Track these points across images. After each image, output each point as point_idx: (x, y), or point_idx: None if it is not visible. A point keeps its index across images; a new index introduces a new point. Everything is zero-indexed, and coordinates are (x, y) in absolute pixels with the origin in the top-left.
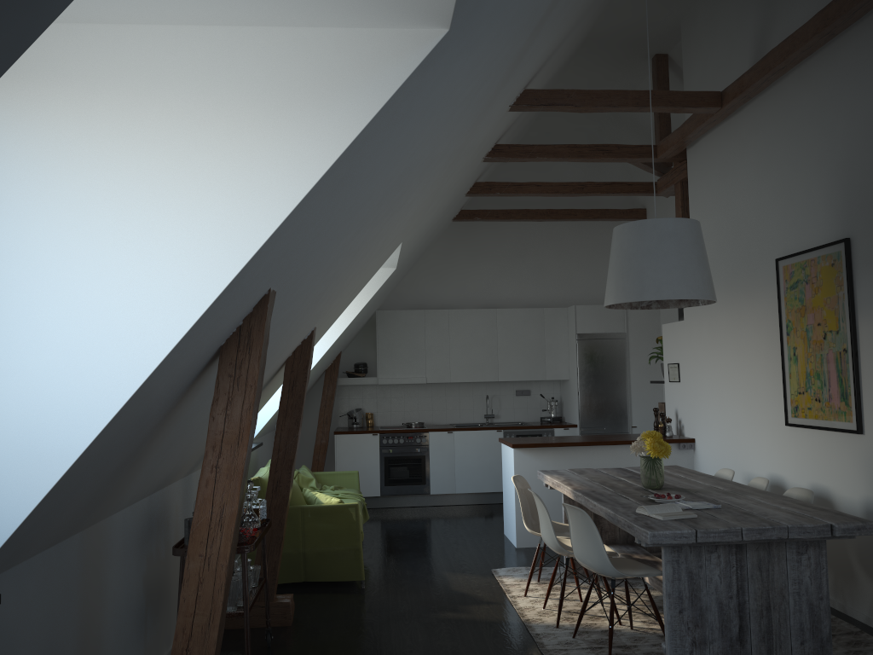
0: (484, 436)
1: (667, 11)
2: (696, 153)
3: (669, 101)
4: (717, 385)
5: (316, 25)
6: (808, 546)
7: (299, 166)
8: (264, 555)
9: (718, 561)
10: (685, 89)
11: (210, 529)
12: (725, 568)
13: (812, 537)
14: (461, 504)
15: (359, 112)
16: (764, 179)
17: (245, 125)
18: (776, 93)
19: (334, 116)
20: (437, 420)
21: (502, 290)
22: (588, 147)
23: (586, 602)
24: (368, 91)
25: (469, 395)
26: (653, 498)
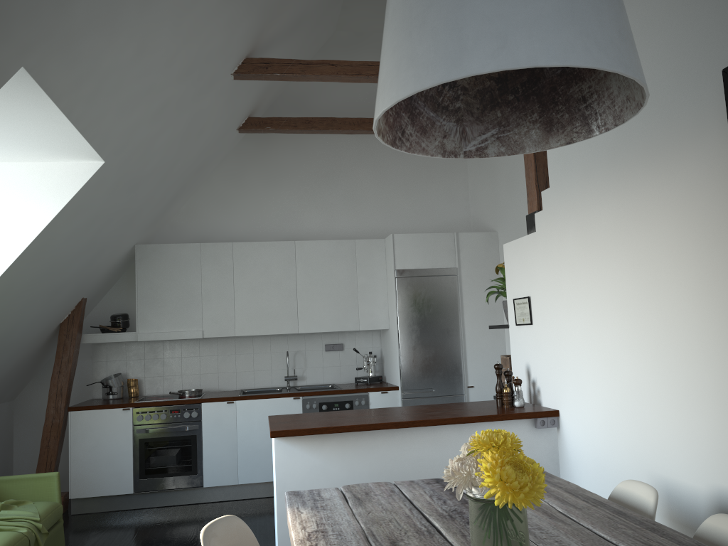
0: (277, 405)
1: None
2: None
3: None
4: (596, 326)
5: None
6: None
7: None
8: None
9: None
10: None
11: None
12: None
13: None
14: (247, 498)
15: None
16: None
17: None
18: None
19: None
20: (225, 386)
21: (307, 221)
22: None
23: None
24: None
25: (266, 352)
26: None
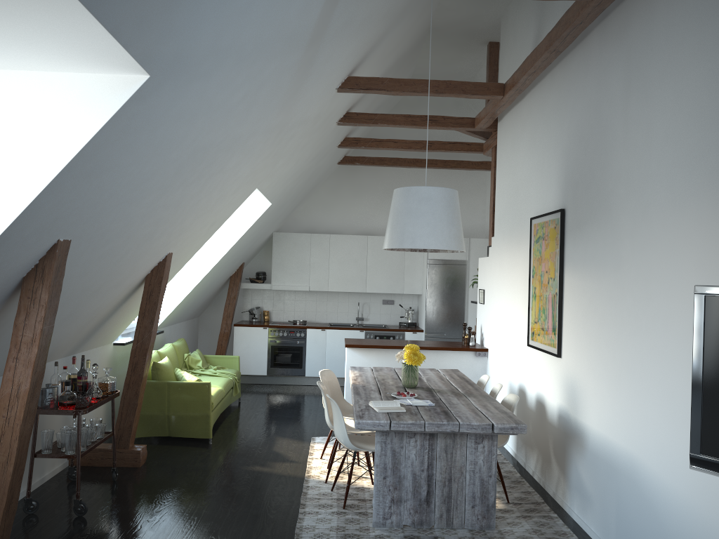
0: (350, 334)
1: (488, 11)
2: (502, 126)
3: (462, 89)
4: (500, 310)
5: (57, 71)
6: (484, 438)
7: (42, 167)
8: (113, 416)
9: (415, 444)
10: (499, 74)
11: (10, 399)
12: (420, 449)
13: (477, 432)
14: None
15: (85, 131)
16: (531, 154)
17: (7, 138)
18: (540, 88)
19: (68, 133)
20: (319, 320)
21: (377, 220)
22: (420, 117)
23: (341, 466)
24: (92, 117)
25: (345, 301)
26: (393, 395)
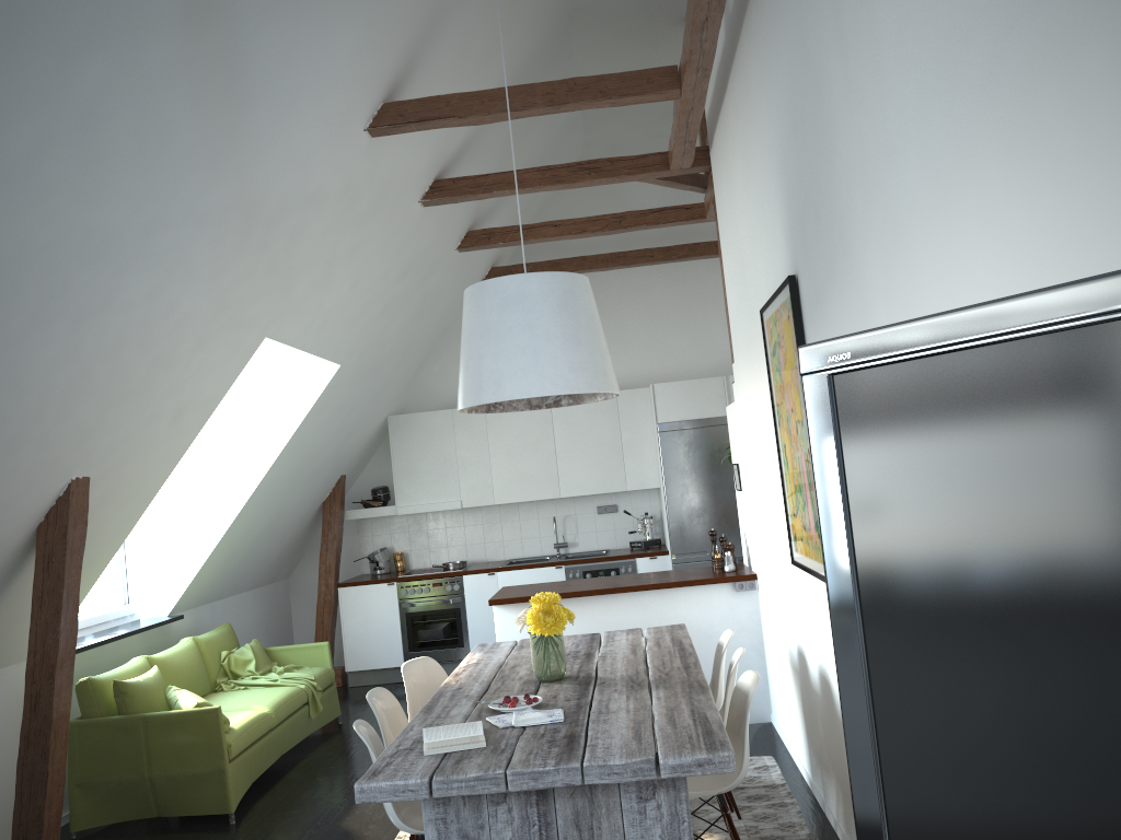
0: (539, 576)
1: None
2: (714, 156)
3: (599, 90)
4: (758, 498)
5: None
6: (657, 787)
7: None
8: None
9: (509, 817)
10: None
11: None
12: (521, 827)
13: (624, 781)
14: None
15: None
16: (747, 189)
17: None
18: (739, 57)
19: None
20: (492, 556)
21: None
22: (567, 167)
23: None
24: None
25: (533, 518)
26: (490, 706)
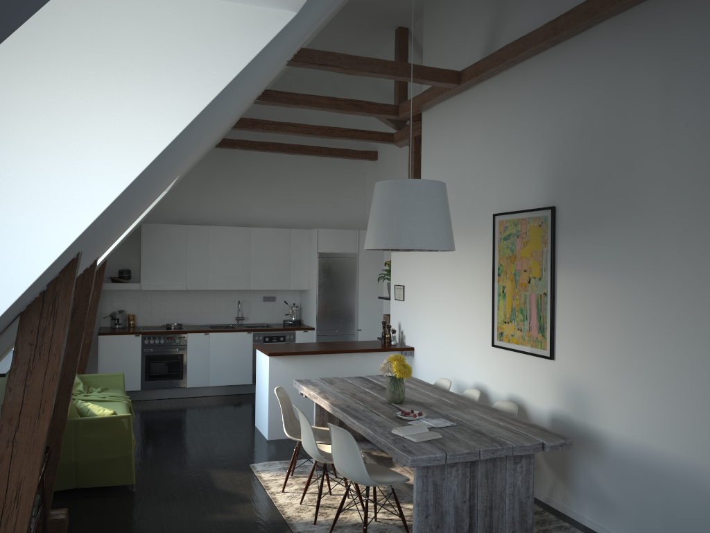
0: (236, 337)
1: None
2: (431, 116)
3: (420, 74)
4: (436, 308)
5: None
6: (522, 457)
7: (133, 142)
8: (43, 482)
9: (457, 473)
10: (423, 61)
11: (4, 507)
12: (461, 479)
13: (529, 453)
14: (214, 395)
15: (201, 88)
16: (487, 148)
17: (70, 90)
18: (502, 79)
19: (174, 90)
20: (194, 321)
21: (255, 210)
22: (344, 100)
23: (343, 504)
24: (212, 67)
25: (223, 300)
26: (401, 416)
